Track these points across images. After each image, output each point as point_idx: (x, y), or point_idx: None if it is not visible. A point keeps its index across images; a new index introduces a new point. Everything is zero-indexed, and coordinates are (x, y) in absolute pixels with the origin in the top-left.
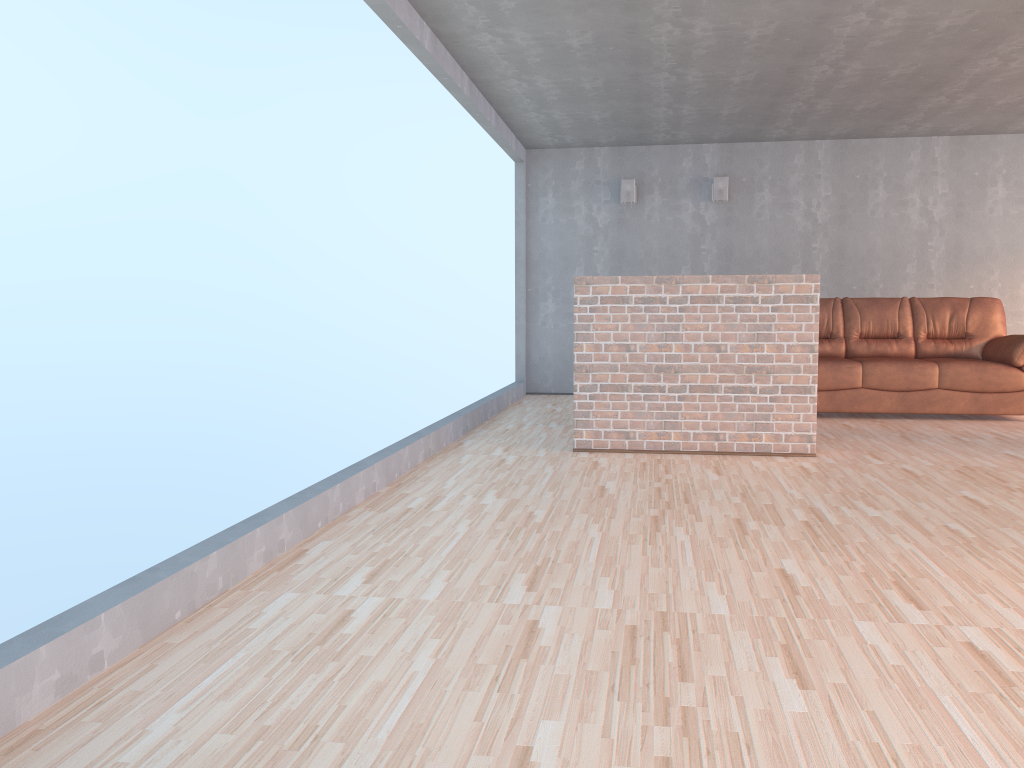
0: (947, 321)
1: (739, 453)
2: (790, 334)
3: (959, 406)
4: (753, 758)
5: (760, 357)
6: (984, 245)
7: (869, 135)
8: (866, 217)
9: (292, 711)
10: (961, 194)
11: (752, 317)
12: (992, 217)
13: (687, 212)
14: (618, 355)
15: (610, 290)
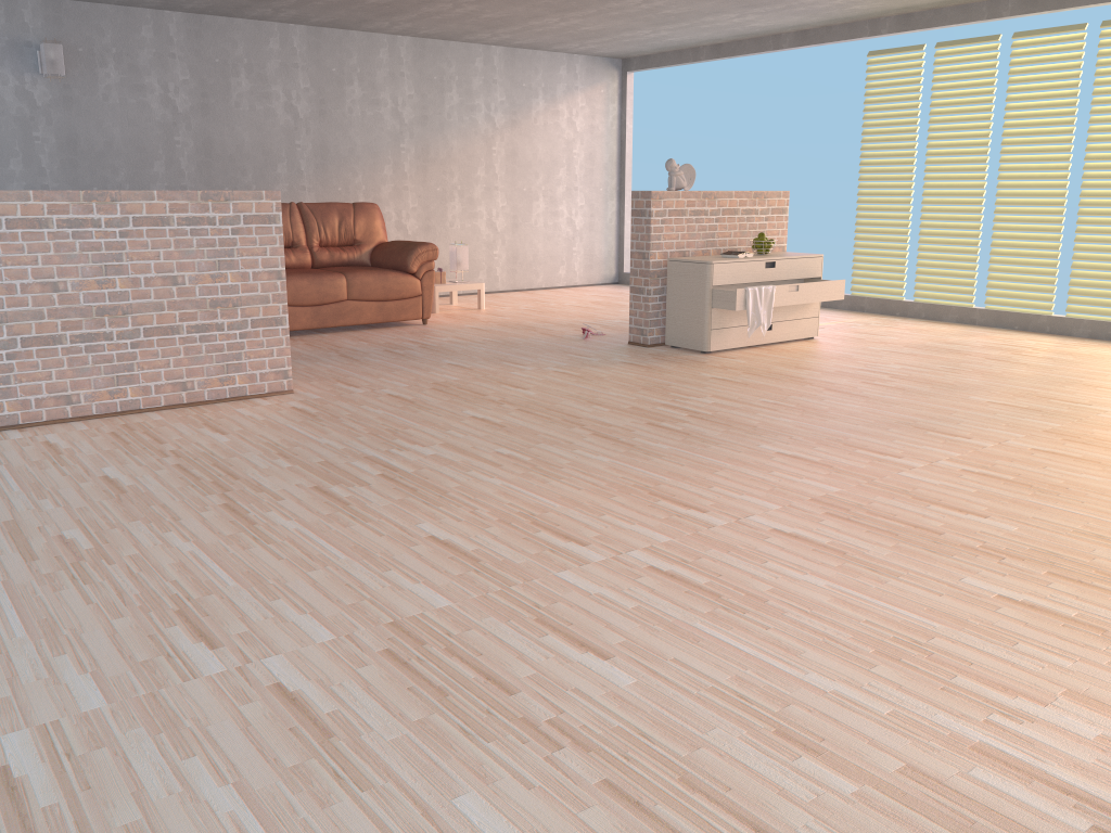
0: (337, 228)
1: (212, 401)
2: (255, 260)
3: (368, 316)
4: (660, 745)
5: (225, 288)
6: (348, 146)
7: (227, 13)
8: (231, 109)
9: None
10: (322, 91)
11: (211, 241)
12: (352, 117)
13: (8, 86)
14: (43, 297)
15: (19, 210)
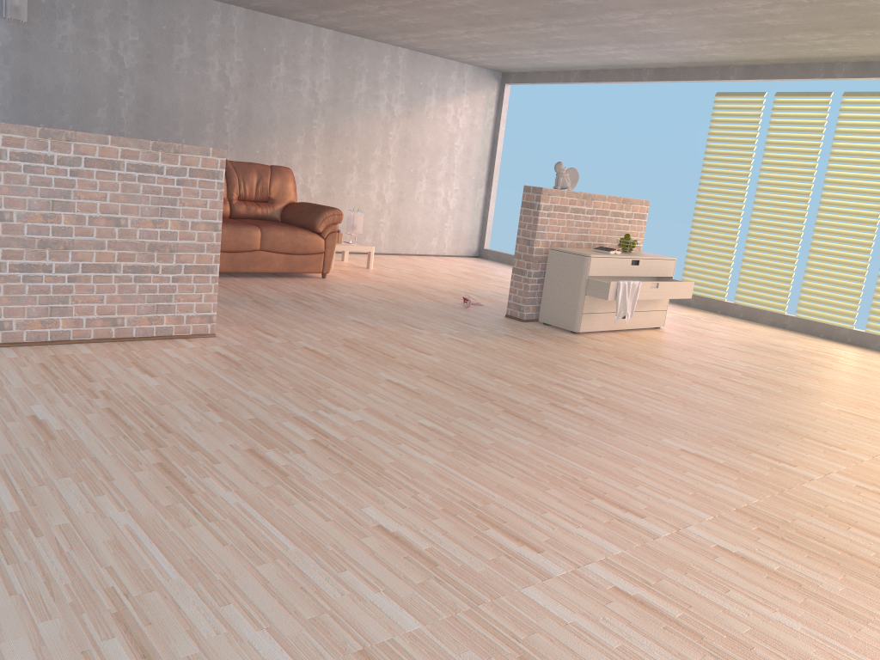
0: (255, 185)
1: (139, 338)
2: (195, 211)
3: (276, 266)
4: None
5: (164, 234)
6: (268, 116)
7: None
8: (172, 71)
9: None
10: (253, 66)
11: (157, 189)
12: (275, 92)
13: None
14: None
15: None
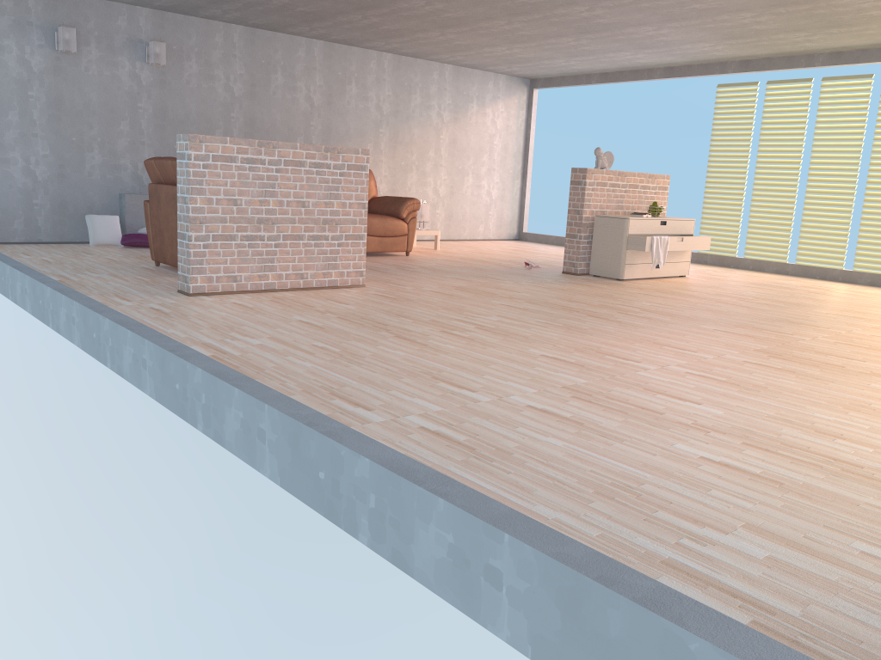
0: None
1: (317, 288)
2: (351, 194)
3: (372, 247)
4: (759, 433)
5: (332, 212)
6: (344, 128)
7: (275, 29)
8: (270, 96)
9: (579, 482)
10: (331, 88)
11: (327, 180)
12: (349, 108)
13: (124, 70)
14: (227, 208)
15: (220, 149)
